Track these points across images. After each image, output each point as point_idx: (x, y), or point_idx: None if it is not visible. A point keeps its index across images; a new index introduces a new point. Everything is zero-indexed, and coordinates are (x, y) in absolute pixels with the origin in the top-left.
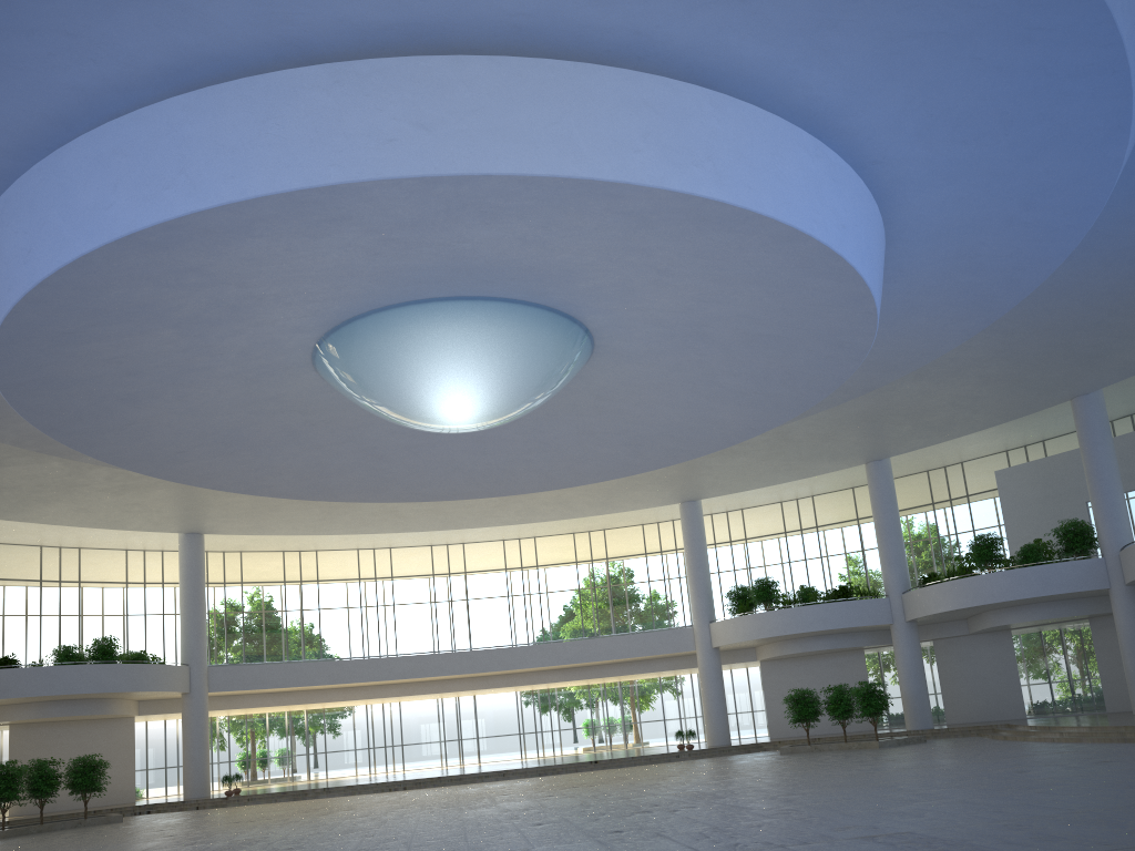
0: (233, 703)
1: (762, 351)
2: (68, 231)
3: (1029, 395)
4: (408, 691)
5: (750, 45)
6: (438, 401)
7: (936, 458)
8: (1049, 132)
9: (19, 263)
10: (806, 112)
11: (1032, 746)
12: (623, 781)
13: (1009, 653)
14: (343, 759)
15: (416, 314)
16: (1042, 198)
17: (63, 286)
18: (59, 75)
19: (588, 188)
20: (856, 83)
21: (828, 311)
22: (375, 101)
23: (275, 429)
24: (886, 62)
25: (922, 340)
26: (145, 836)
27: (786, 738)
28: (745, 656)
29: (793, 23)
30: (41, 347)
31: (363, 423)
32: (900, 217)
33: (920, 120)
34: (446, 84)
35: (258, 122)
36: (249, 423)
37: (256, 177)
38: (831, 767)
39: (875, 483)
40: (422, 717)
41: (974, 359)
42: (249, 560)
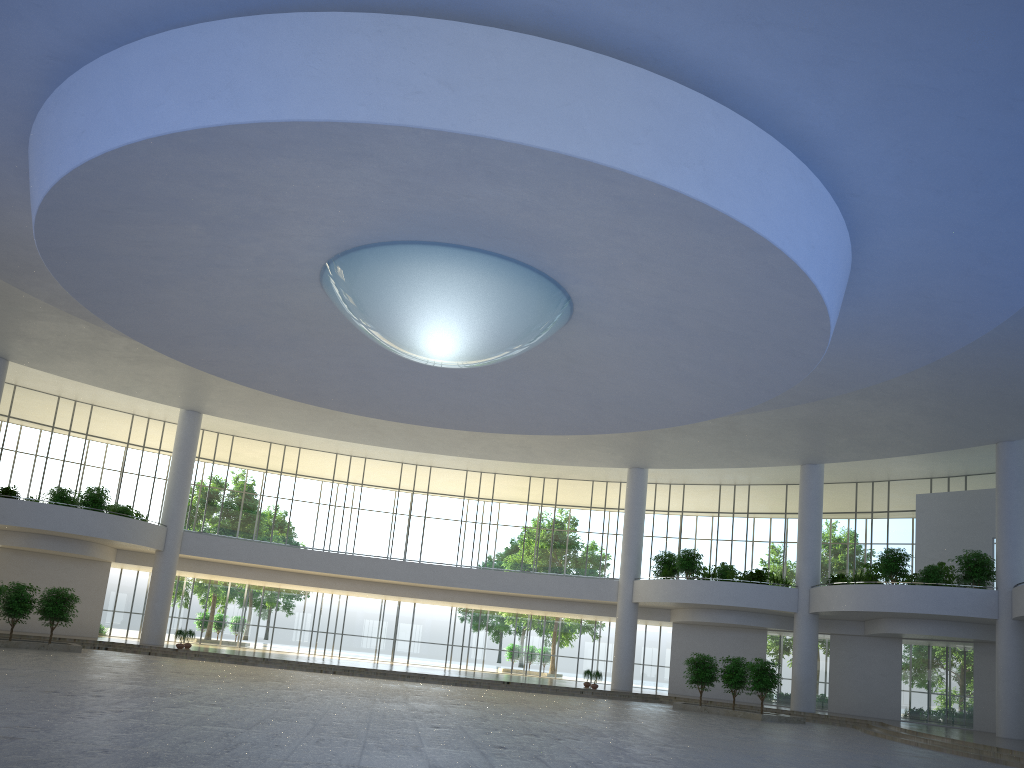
0: (200, 567)
1: (721, 346)
2: (119, 120)
3: (959, 431)
4: (356, 588)
5: (758, 68)
6: (423, 335)
7: (866, 472)
8: (1016, 197)
9: (72, 140)
10: (798, 137)
11: (897, 746)
12: (525, 704)
13: (896, 659)
14: (289, 636)
15: (418, 253)
16: (1000, 256)
17: (107, 168)
18: None
19: (586, 169)
20: (848, 120)
21: (786, 321)
22: (410, 55)
23: (277, 332)
24: (878, 106)
25: (870, 364)
26: (95, 668)
27: (682, 695)
28: (660, 615)
29: (799, 55)
30: (80, 219)
31: (356, 342)
32: (868, 249)
33: (901, 164)
34: (476, 51)
35: (303, 54)
36: (255, 323)
37: (292, 103)
38: (712, 729)
39: (806, 484)
40: (367, 613)
41: (915, 390)
42: (243, 445)
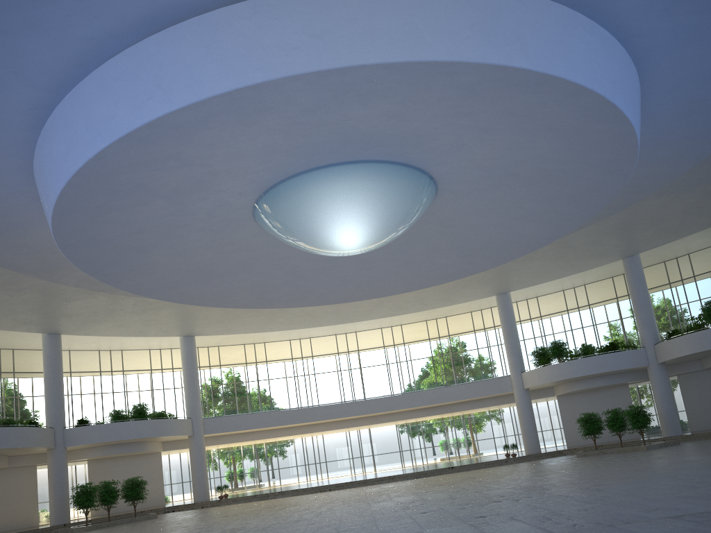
0: (220, 440)
1: (554, 182)
2: (89, 136)
3: None
4: (327, 428)
5: None
6: (336, 234)
7: (670, 252)
8: None
9: (62, 162)
10: (583, 2)
11: None
12: (474, 480)
13: None
14: (289, 472)
15: (318, 176)
16: None
17: (90, 174)
18: (75, 31)
19: (432, 69)
20: None
21: (602, 148)
22: (282, 22)
23: (232, 263)
24: None
25: (665, 167)
26: (170, 527)
27: (578, 446)
28: (546, 393)
29: None
30: (81, 218)
31: (288, 255)
32: (650, 76)
33: None
34: (329, 5)
35: (205, 46)
36: (216, 260)
37: (206, 84)
38: (619, 464)
39: (630, 272)
40: (337, 444)
41: (700, 179)
42: (224, 352)
